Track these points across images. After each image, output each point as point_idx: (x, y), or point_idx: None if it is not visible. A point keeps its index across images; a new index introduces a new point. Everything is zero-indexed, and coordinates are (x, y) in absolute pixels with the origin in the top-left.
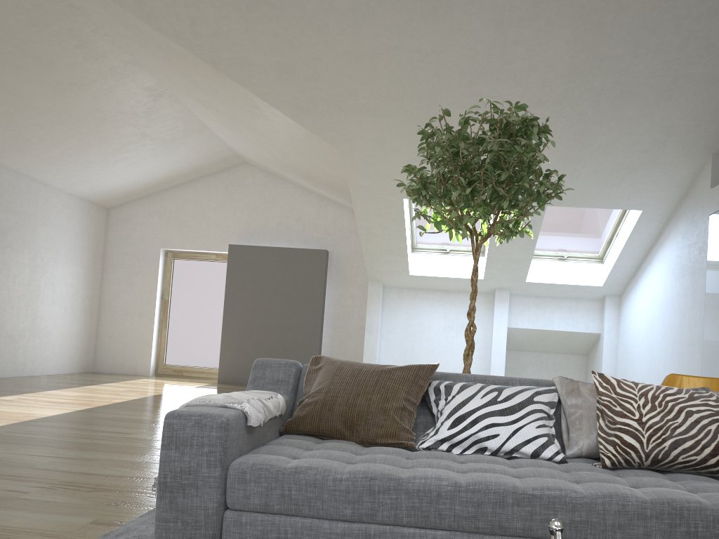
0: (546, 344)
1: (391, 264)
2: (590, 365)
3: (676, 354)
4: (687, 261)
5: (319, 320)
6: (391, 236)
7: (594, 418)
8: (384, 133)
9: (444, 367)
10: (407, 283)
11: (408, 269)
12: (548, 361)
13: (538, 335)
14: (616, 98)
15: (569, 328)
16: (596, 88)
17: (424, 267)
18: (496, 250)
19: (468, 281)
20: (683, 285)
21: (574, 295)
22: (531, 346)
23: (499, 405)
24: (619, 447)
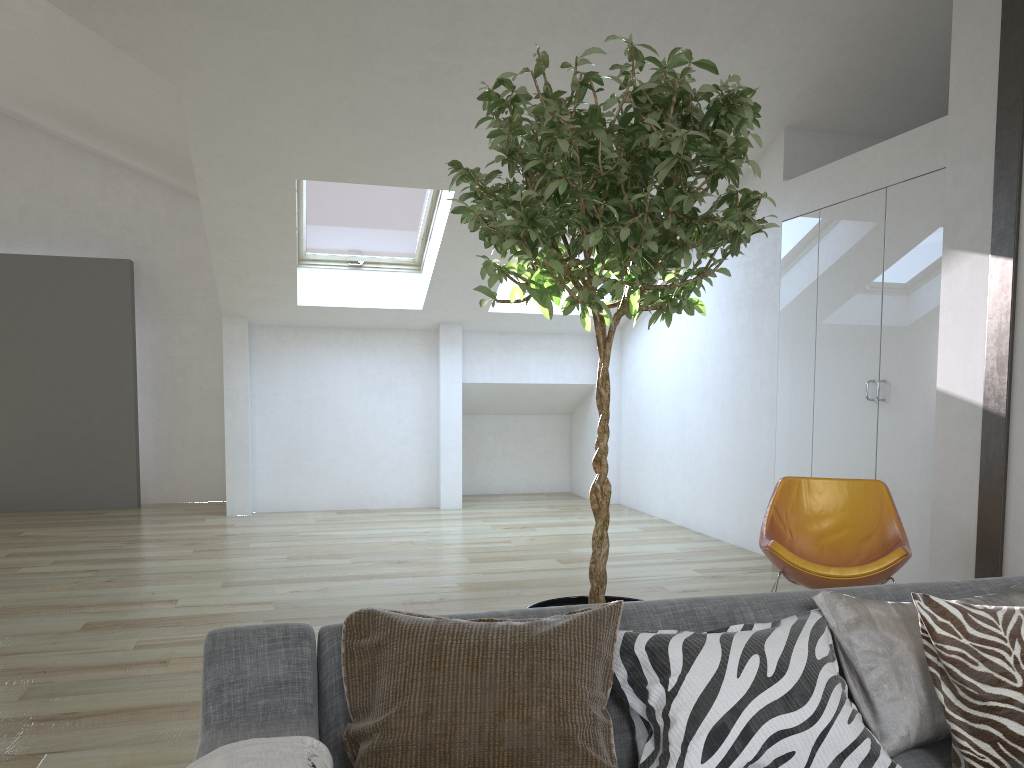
0: (515, 403)
1: (266, 288)
2: (577, 429)
3: (729, 421)
4: (744, 287)
5: (131, 386)
6: (269, 242)
7: (916, 676)
8: (267, 59)
9: (365, 453)
10: (293, 319)
11: (295, 297)
12: (516, 426)
13: (506, 392)
14: (671, 31)
15: (552, 379)
16: (644, 11)
17: (322, 292)
18: (449, 266)
19: (397, 313)
20: (738, 323)
21: (556, 329)
22: (493, 407)
23: (776, 687)
24: (1004, 745)
